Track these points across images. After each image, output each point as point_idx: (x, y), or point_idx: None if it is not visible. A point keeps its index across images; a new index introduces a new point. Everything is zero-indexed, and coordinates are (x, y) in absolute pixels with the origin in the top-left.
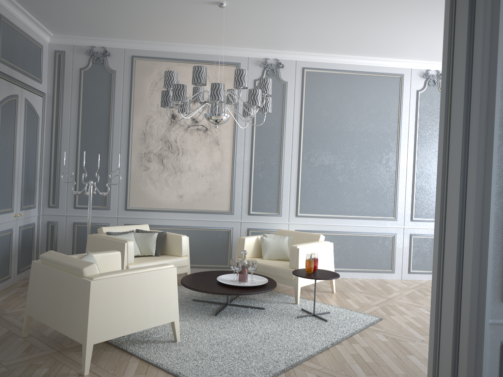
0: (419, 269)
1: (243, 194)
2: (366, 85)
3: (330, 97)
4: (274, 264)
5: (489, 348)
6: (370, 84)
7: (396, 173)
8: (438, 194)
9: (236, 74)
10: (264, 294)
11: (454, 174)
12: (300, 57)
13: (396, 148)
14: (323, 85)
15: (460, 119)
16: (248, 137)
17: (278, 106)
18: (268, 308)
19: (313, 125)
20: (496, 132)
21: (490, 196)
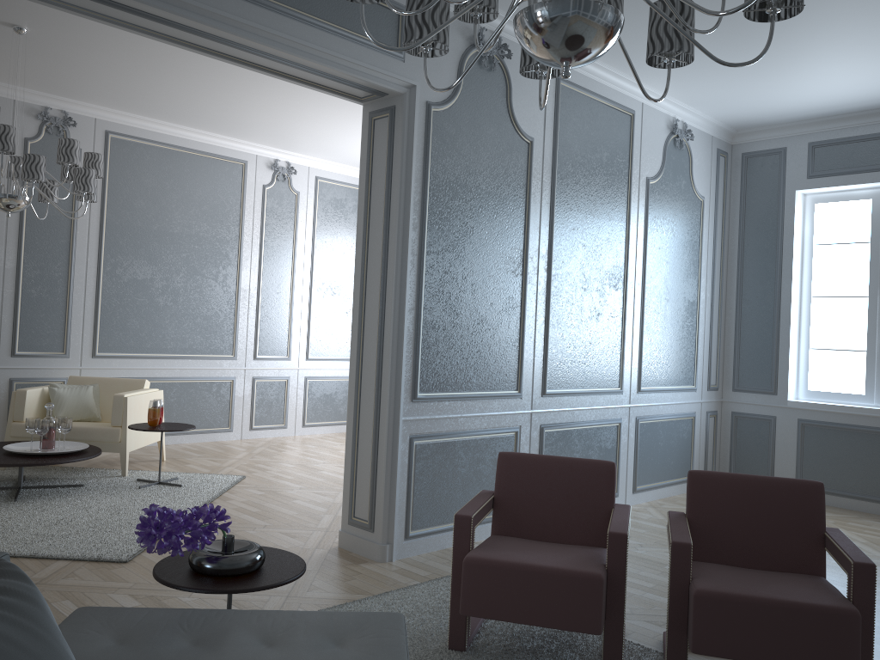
0: (263, 423)
1: (3, 322)
2: (199, 170)
3: (147, 181)
4: (84, 425)
5: (402, 441)
6: (204, 168)
7: (237, 294)
8: (356, 312)
9: (63, 145)
10: (65, 472)
11: (373, 293)
12: (103, 115)
13: (236, 260)
14: (138, 162)
15: (378, 243)
16: (14, 230)
17: (66, 185)
18: (87, 484)
19: (121, 220)
20: (409, 258)
21: (404, 312)
